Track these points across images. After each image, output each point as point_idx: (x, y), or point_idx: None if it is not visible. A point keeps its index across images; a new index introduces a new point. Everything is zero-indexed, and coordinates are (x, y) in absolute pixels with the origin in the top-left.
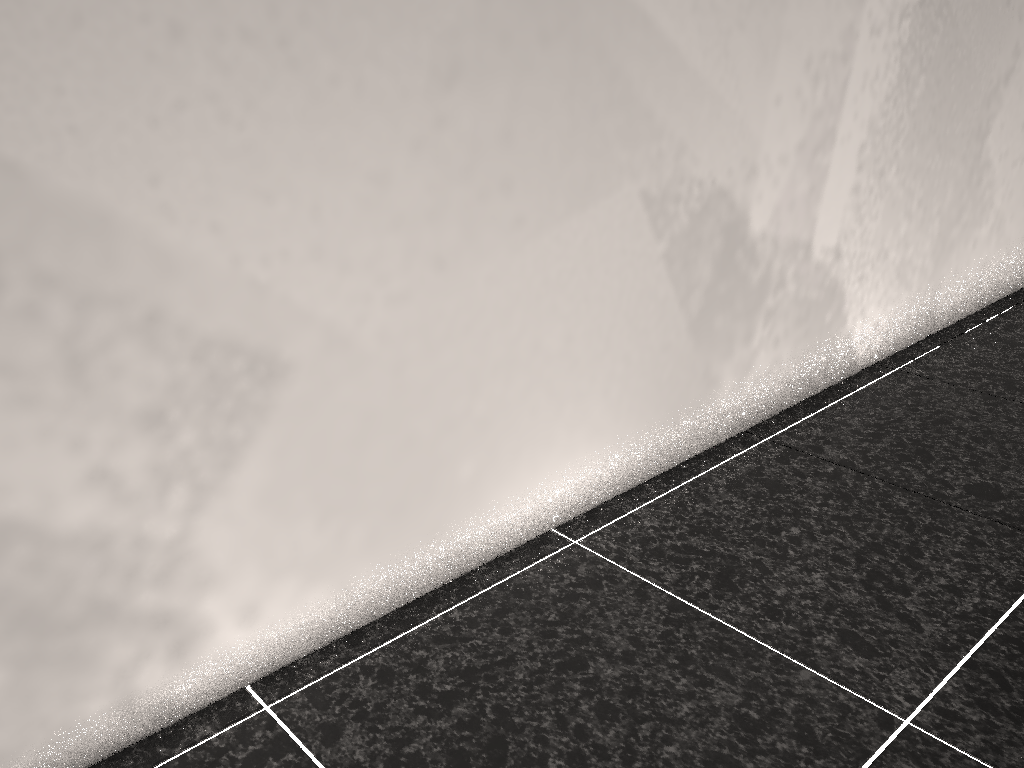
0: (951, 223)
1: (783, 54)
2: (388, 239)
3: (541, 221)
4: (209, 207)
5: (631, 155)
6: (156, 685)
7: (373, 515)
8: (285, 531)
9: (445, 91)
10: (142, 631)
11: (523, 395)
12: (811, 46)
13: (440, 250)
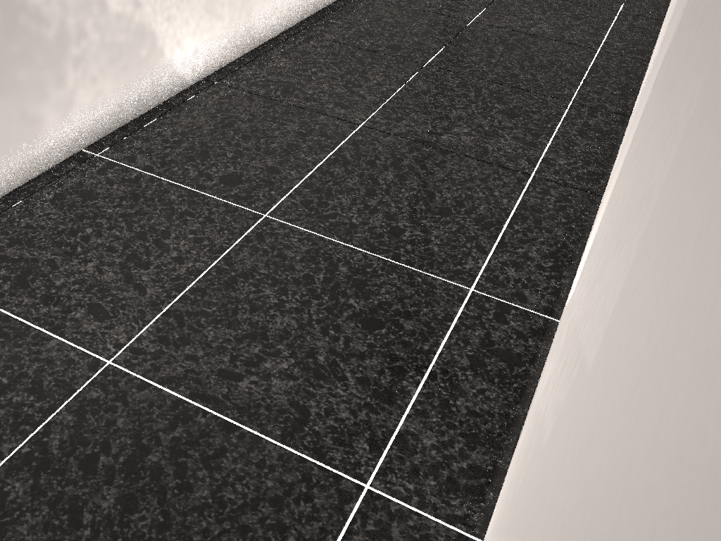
0: None
1: None
2: None
3: None
4: None
5: None
6: None
7: None
8: None
9: None
10: None
11: None
12: None
13: None
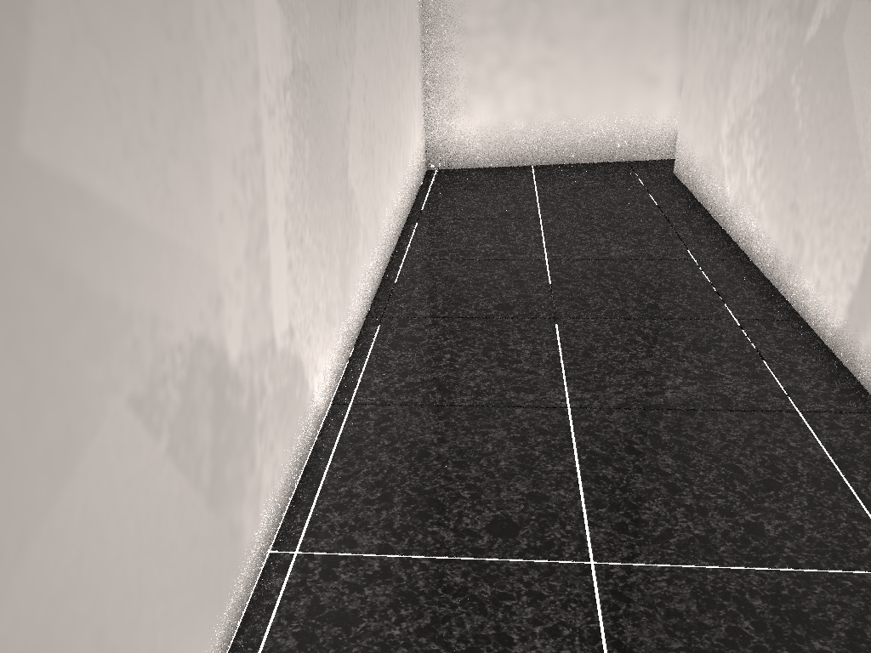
0: (345, 253)
1: (215, 167)
2: None
3: (23, 532)
4: None
5: (107, 365)
6: None
7: None
8: None
9: None
10: None
11: None
12: (233, 148)
13: None
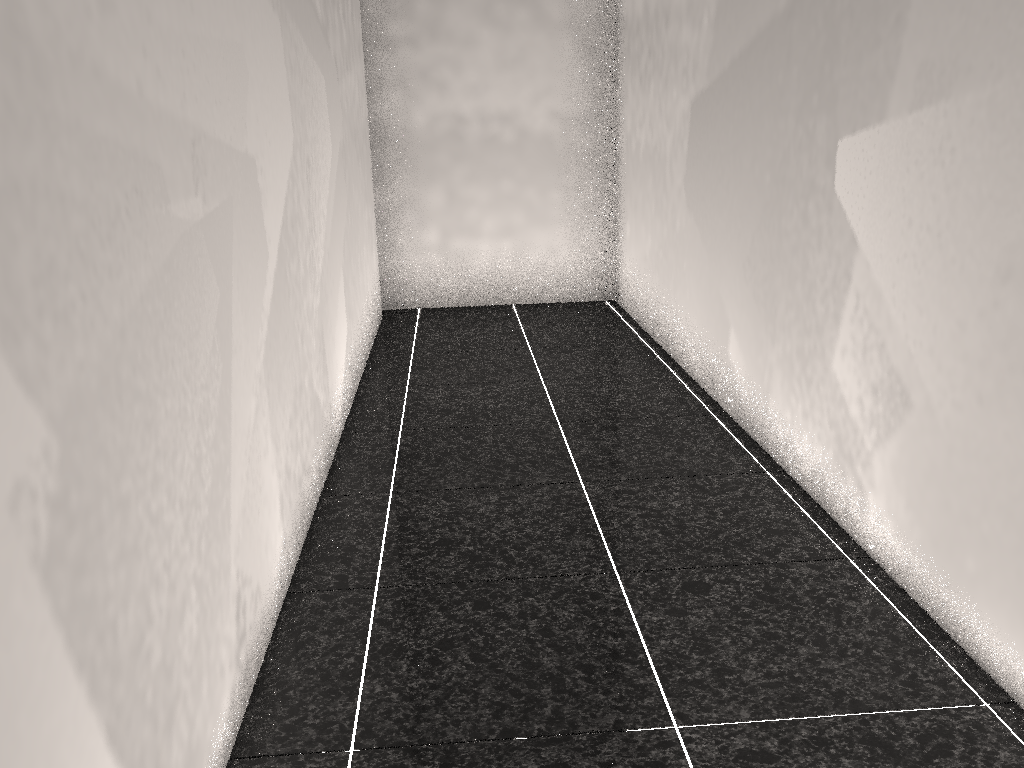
0: None
1: None
2: (958, 364)
3: None
4: (904, 305)
5: None
6: (853, 513)
7: (924, 531)
8: (895, 493)
9: (1001, 284)
10: (855, 482)
11: (1013, 551)
12: None
13: (981, 390)
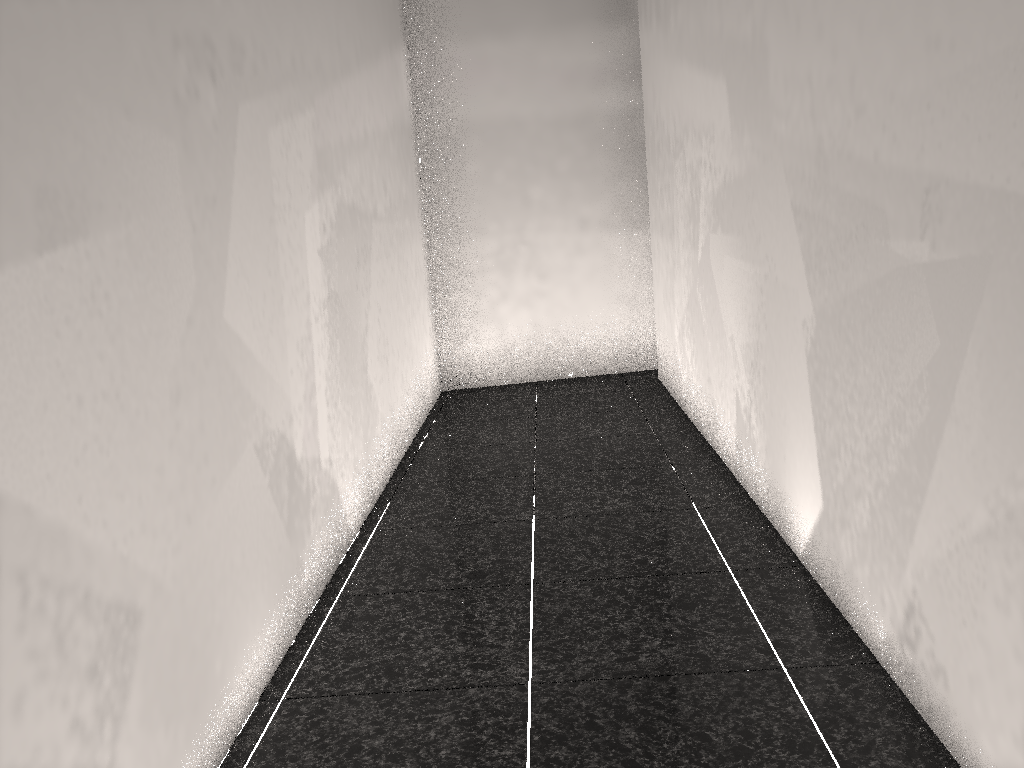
0: (367, 427)
1: (288, 343)
2: (168, 509)
3: (222, 477)
4: (101, 510)
5: (247, 423)
6: None
7: (186, 715)
8: (153, 741)
9: (177, 406)
10: None
11: (232, 601)
12: (297, 335)
13: (188, 510)
